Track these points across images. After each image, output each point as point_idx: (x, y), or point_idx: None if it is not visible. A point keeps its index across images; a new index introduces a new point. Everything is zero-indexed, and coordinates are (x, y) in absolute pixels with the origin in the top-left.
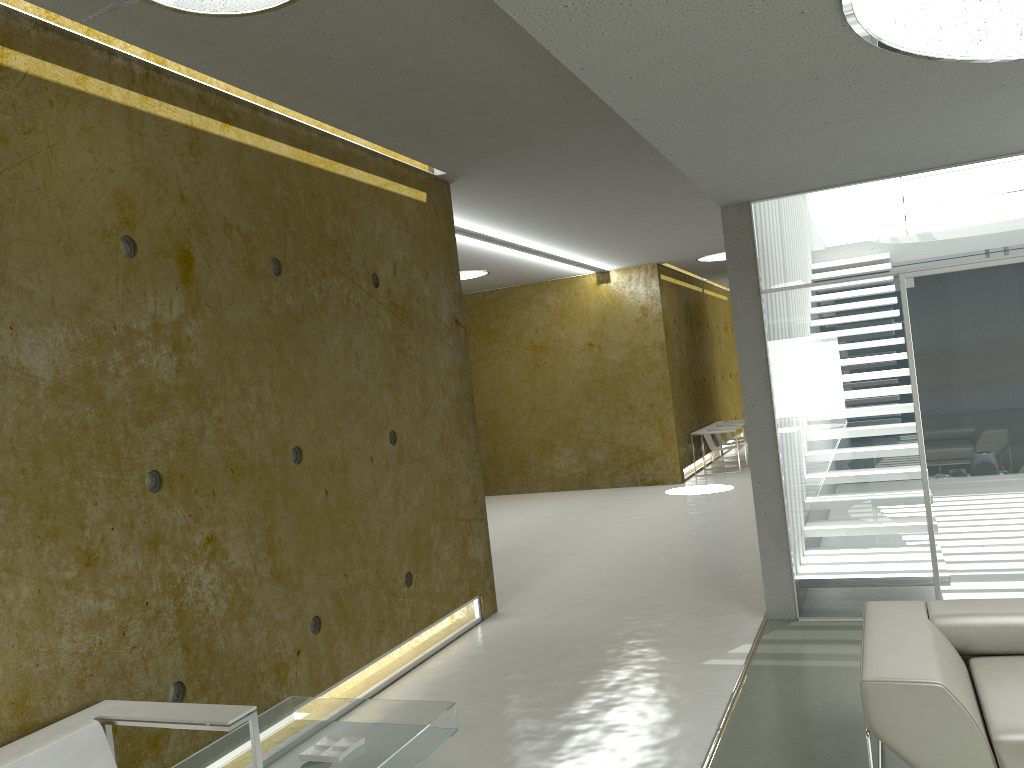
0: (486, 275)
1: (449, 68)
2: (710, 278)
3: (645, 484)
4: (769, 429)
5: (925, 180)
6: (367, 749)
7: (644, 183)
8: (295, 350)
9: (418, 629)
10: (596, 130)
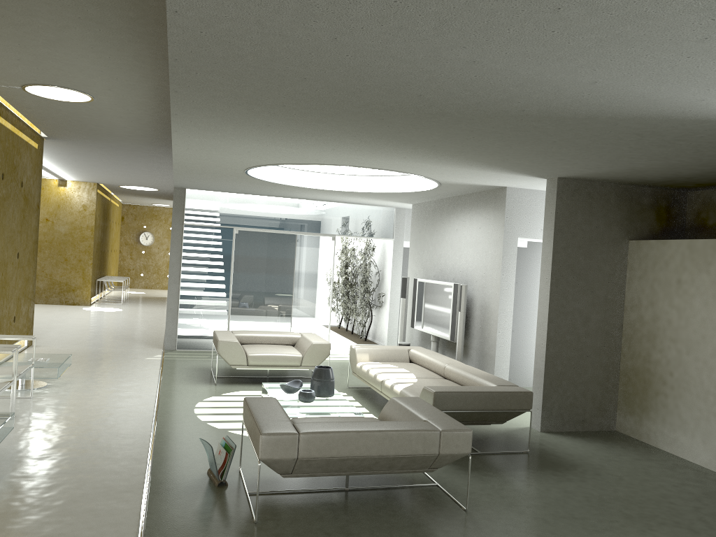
0: None
1: (99, 121)
2: (117, 194)
3: (68, 304)
4: (178, 276)
5: (247, 197)
6: (52, 361)
7: (129, 159)
8: (3, 212)
9: (14, 342)
10: (130, 143)
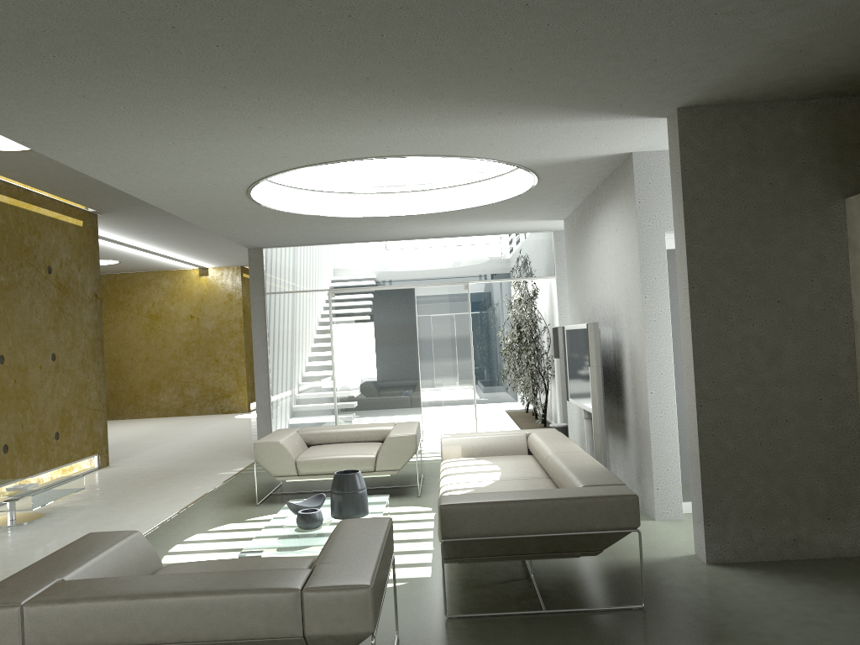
0: (118, 263)
1: None
2: None
3: (223, 413)
4: (265, 363)
5: (342, 247)
6: (41, 486)
7: None
8: (4, 305)
9: (61, 464)
10: None
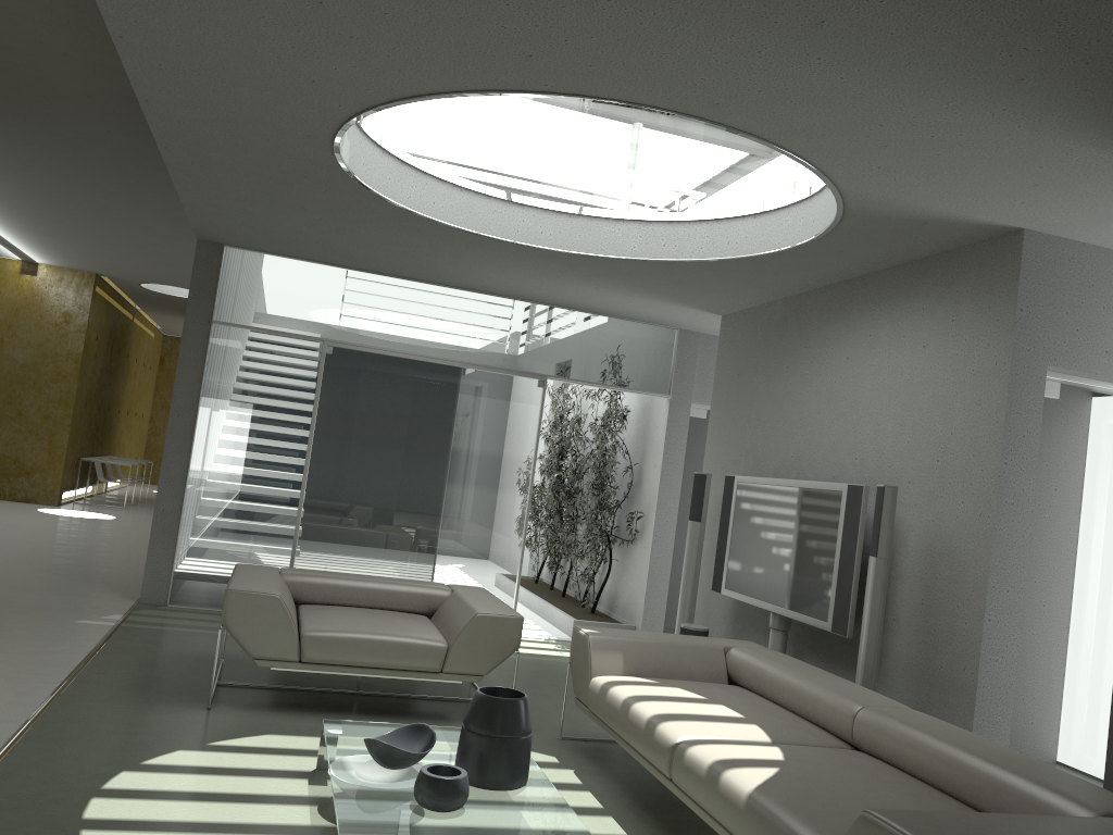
0: None
1: None
2: (145, 308)
3: (14, 499)
4: (187, 438)
5: (360, 277)
6: None
7: (124, 192)
8: None
9: None
10: (103, 130)
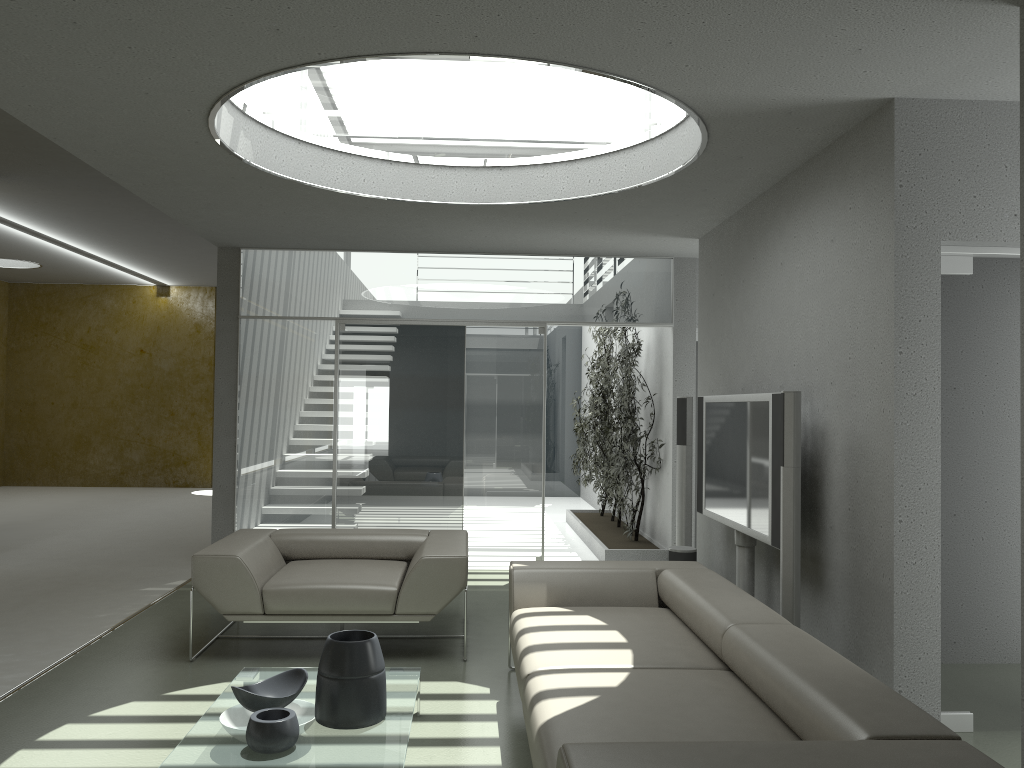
0: (39, 268)
1: None
2: None
3: (177, 486)
4: (232, 421)
5: (362, 257)
6: None
7: None
8: None
9: None
10: None
